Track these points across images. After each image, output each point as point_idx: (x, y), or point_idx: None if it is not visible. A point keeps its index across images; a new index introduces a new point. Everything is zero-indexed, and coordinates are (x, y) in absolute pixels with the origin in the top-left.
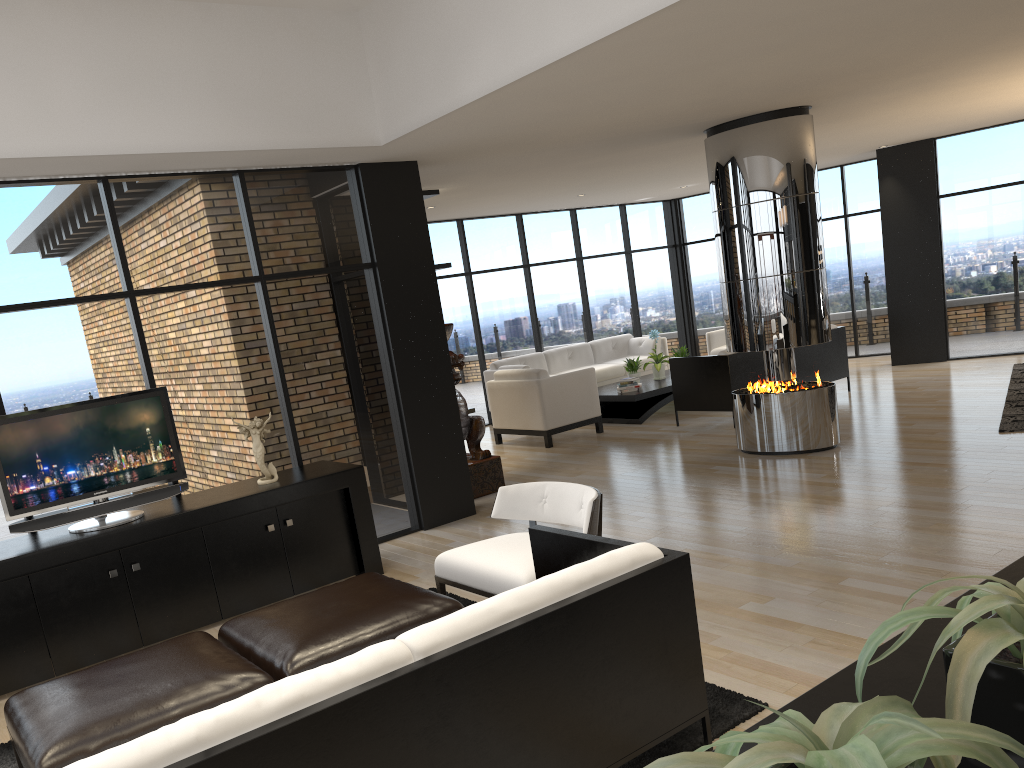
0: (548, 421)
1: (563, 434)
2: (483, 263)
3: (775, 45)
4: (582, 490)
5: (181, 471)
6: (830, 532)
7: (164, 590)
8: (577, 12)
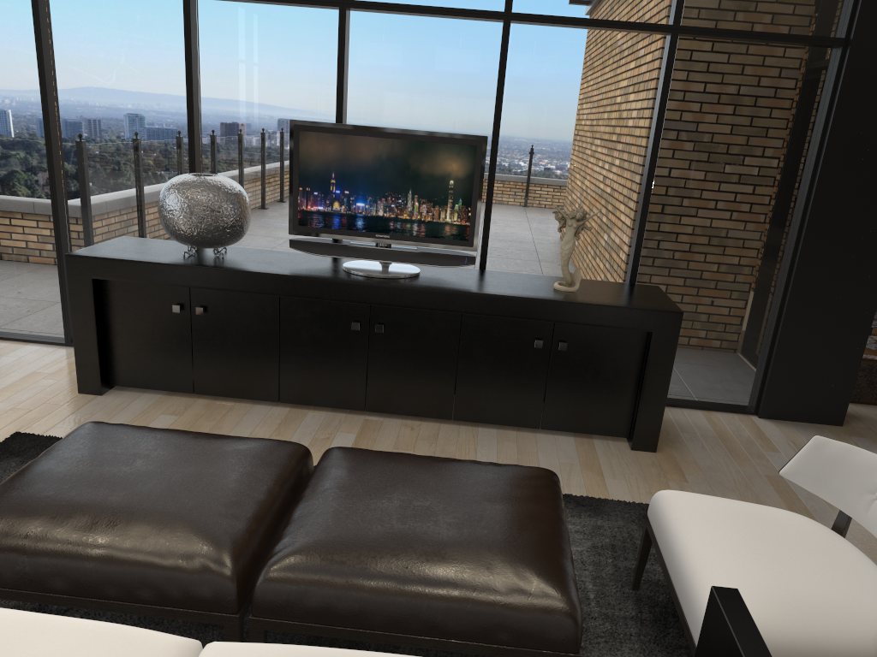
0: None
1: None
2: None
3: None
4: None
5: (472, 242)
6: None
7: (401, 364)
8: None
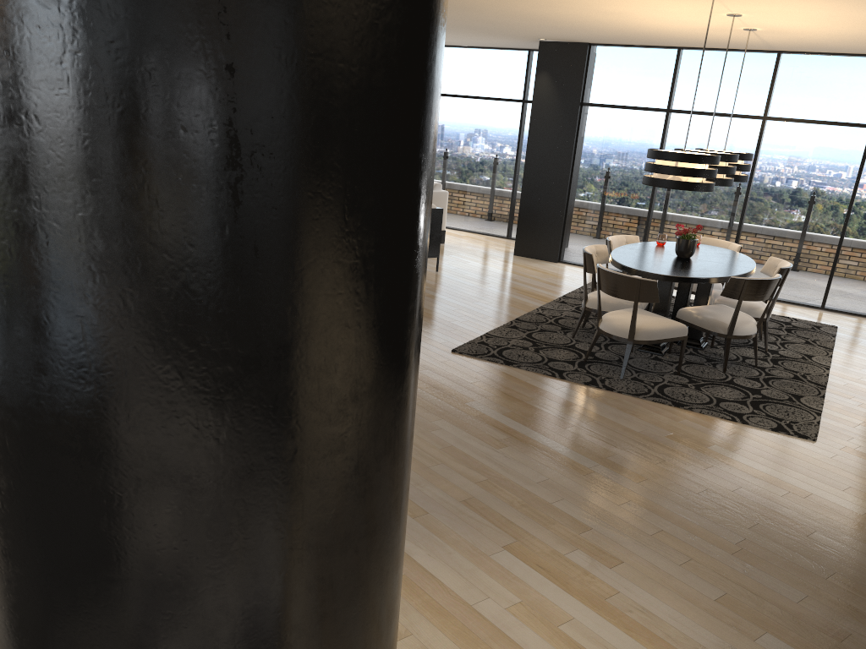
0: None
1: None
2: None
3: None
4: None
5: None
6: None
7: None
8: None
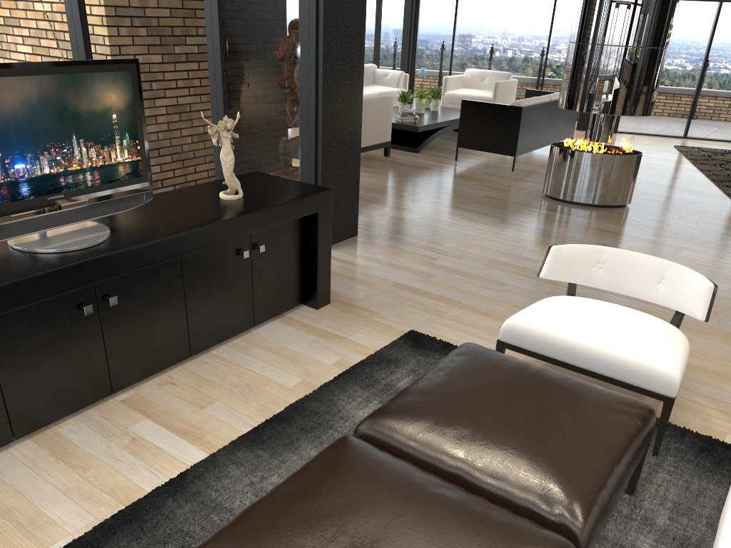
0: None
1: None
2: None
3: None
4: (663, 265)
5: (147, 176)
6: None
7: (138, 327)
8: None
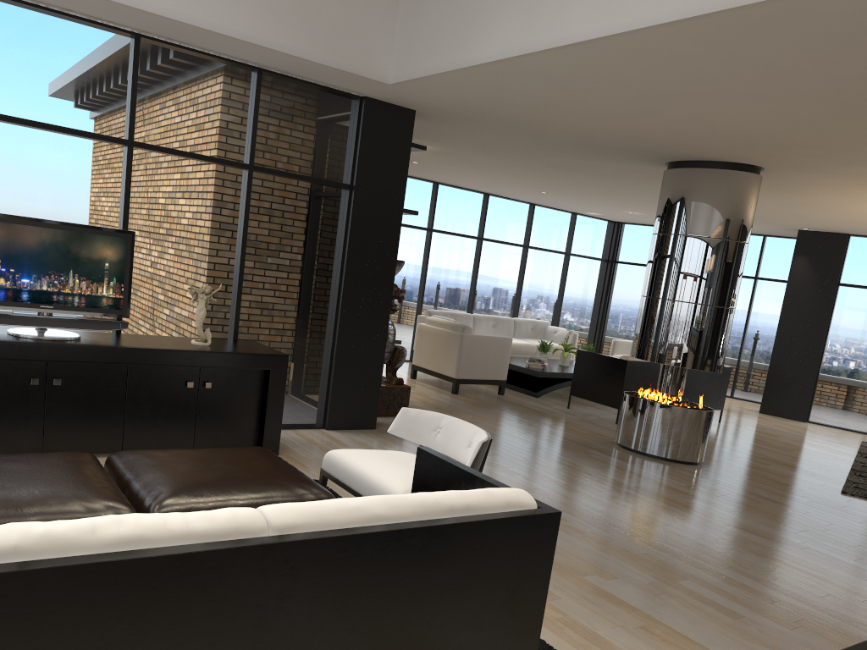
0: (460, 371)
1: (469, 387)
2: (445, 225)
3: (758, 95)
4: (475, 431)
5: (126, 311)
6: (679, 534)
7: (77, 410)
8: (597, 6)
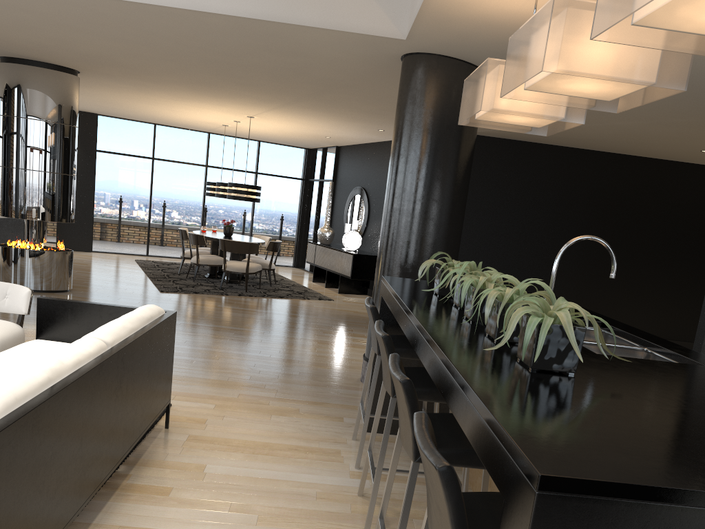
0: None
1: None
2: None
3: (126, 40)
4: (6, 285)
5: None
6: None
7: None
8: None
